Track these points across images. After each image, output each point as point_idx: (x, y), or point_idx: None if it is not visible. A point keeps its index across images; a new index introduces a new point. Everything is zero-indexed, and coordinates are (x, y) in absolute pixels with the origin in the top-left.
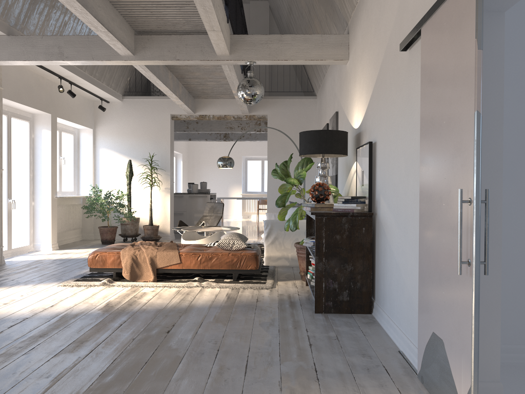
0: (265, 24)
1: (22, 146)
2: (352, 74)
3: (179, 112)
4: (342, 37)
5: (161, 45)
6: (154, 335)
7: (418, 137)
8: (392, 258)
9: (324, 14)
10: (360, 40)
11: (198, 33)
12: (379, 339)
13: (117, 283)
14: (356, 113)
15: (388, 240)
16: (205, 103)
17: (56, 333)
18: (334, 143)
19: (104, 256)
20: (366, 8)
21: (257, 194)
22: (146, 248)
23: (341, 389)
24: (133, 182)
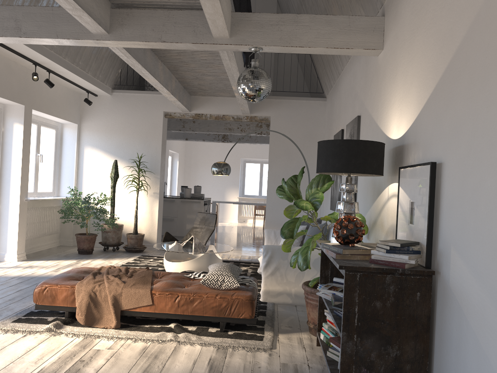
0: None
1: None
2: (390, 66)
3: (173, 109)
4: (375, 20)
5: (144, 23)
6: None
7: None
8: (485, 367)
9: None
10: (408, 19)
11: (191, 10)
12: None
13: (67, 330)
14: (395, 118)
15: (472, 328)
16: (202, 101)
17: None
18: (367, 159)
19: (55, 291)
20: None
21: (254, 198)
22: (110, 281)
23: None
24: (118, 184)
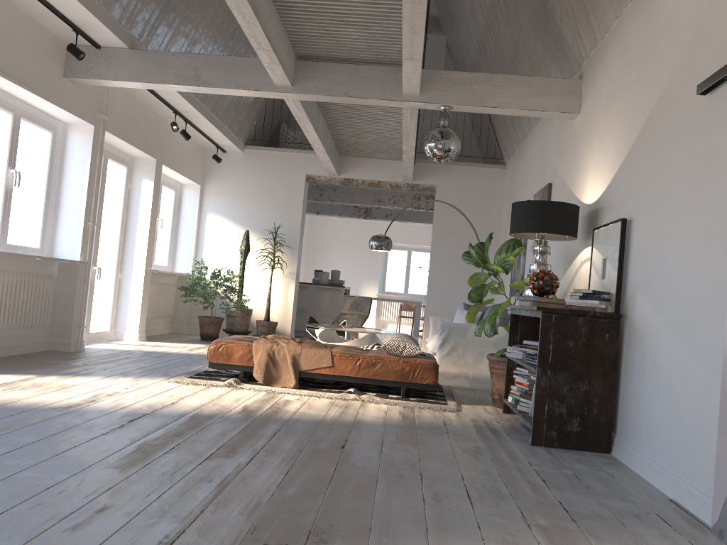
0: (438, 65)
1: (115, 198)
2: (587, 131)
3: (318, 172)
4: (572, 83)
5: (329, 76)
6: (325, 449)
7: (723, 207)
8: (658, 375)
9: (541, 52)
10: (606, 86)
11: (377, 64)
12: (635, 483)
13: (247, 386)
14: (590, 183)
15: (650, 350)
16: (354, 163)
17: (195, 434)
18: (562, 220)
19: (231, 348)
20: (622, 44)
21: (398, 296)
22: (286, 343)
23: (611, 534)
24: (246, 261)
